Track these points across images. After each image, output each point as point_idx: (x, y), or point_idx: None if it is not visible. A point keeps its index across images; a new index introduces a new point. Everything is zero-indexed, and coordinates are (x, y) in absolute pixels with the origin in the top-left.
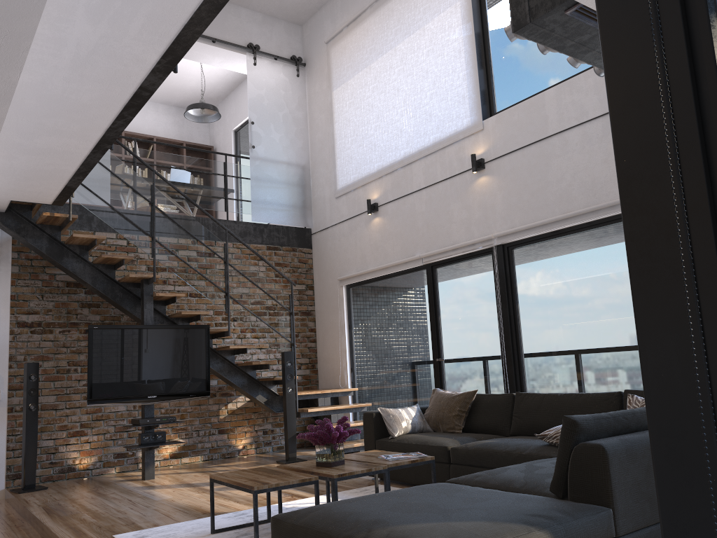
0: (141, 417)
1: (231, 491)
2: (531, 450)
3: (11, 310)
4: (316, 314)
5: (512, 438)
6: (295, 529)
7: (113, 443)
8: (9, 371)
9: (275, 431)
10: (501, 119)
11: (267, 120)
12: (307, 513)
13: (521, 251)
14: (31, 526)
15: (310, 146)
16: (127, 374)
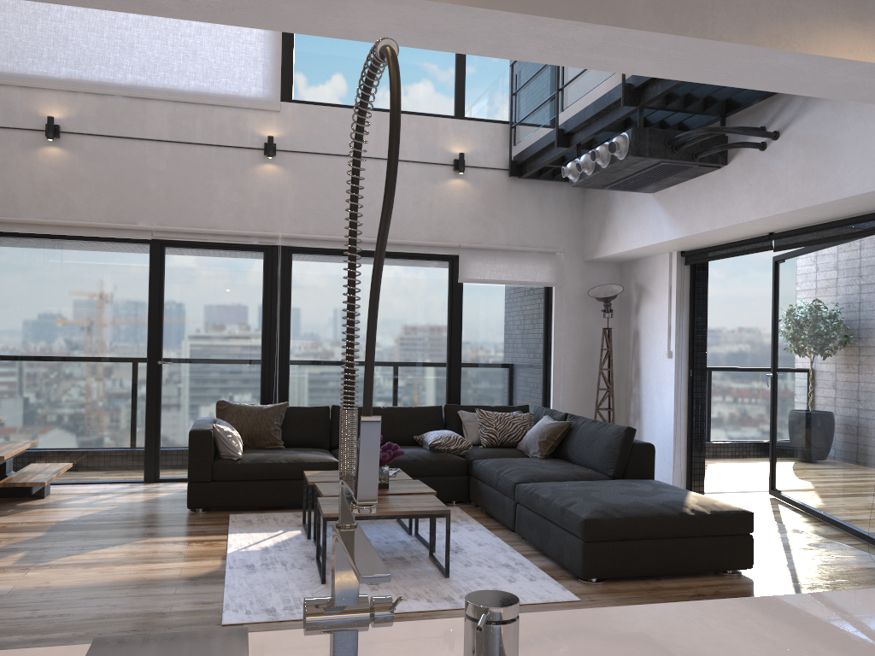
0: None
1: (70, 558)
2: (437, 457)
3: None
4: None
5: None
6: (625, 520)
7: None
8: None
9: None
10: (307, 112)
11: None
12: (611, 509)
13: (305, 258)
14: None
15: None
16: None
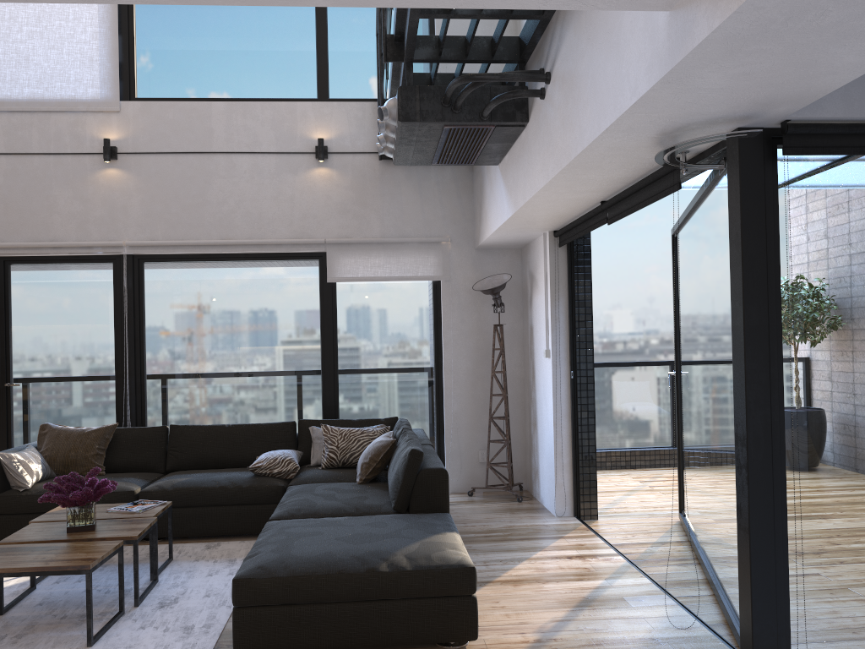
0: None
1: None
2: (251, 483)
3: None
4: None
5: (192, 473)
6: (288, 580)
7: None
8: None
9: None
10: (149, 110)
11: None
12: (280, 565)
13: (157, 266)
14: None
15: None
16: None
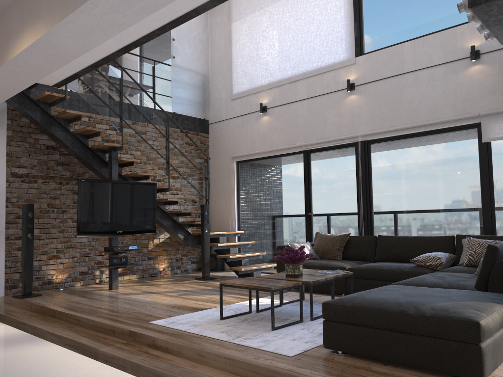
0: (108, 246)
1: (191, 296)
2: (409, 269)
3: (7, 164)
4: (210, 180)
5: (383, 262)
6: (350, 308)
7: (78, 264)
8: (6, 210)
9: (183, 259)
10: (370, 58)
11: (183, 39)
12: (351, 300)
13: (377, 146)
14: (56, 319)
15: (210, 61)
16: (103, 215)
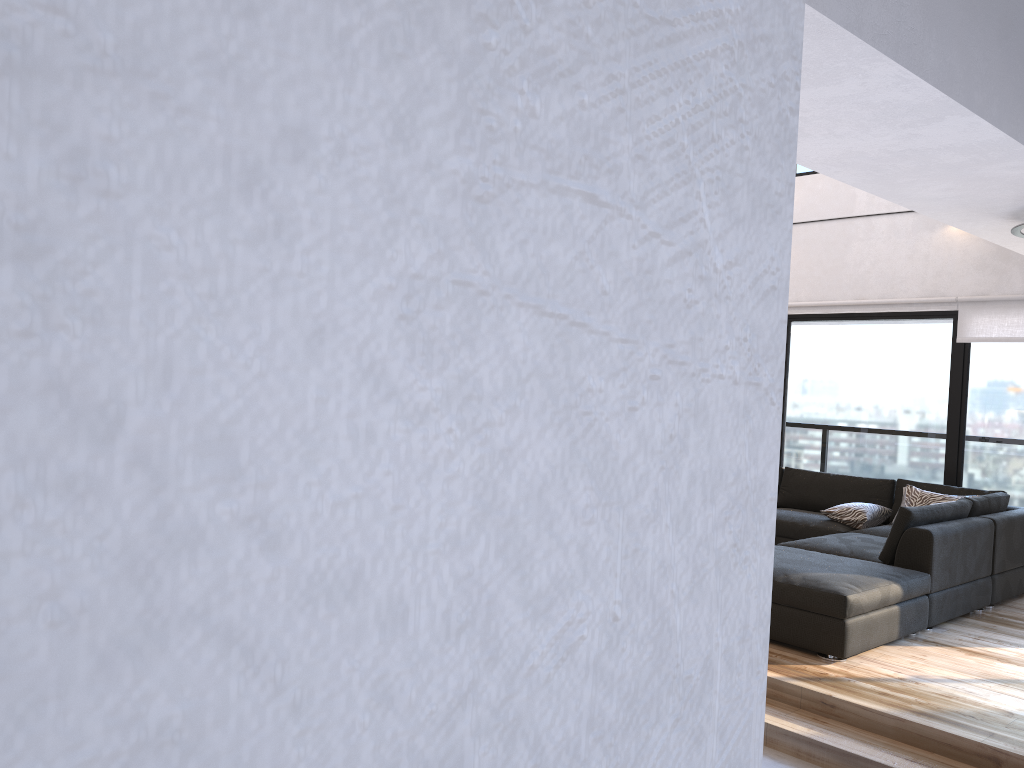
0: None
1: None
2: (818, 524)
3: None
4: None
5: (786, 510)
6: None
7: None
8: None
9: None
10: (802, 183)
11: None
12: None
13: (801, 325)
14: None
15: None
16: None
